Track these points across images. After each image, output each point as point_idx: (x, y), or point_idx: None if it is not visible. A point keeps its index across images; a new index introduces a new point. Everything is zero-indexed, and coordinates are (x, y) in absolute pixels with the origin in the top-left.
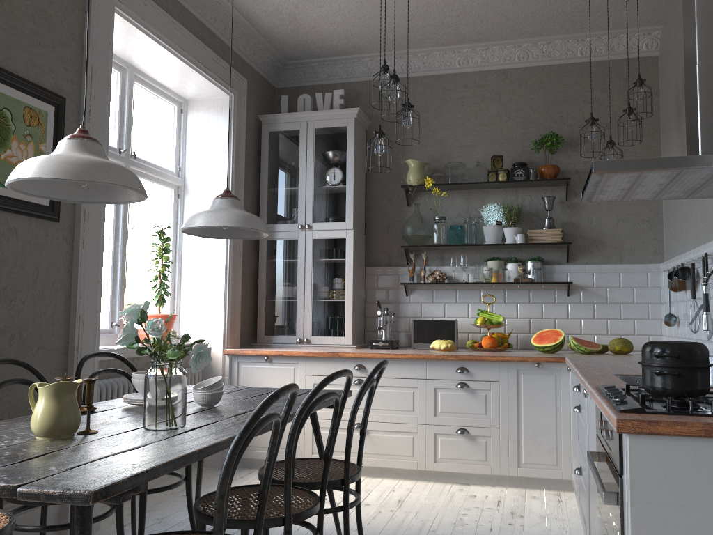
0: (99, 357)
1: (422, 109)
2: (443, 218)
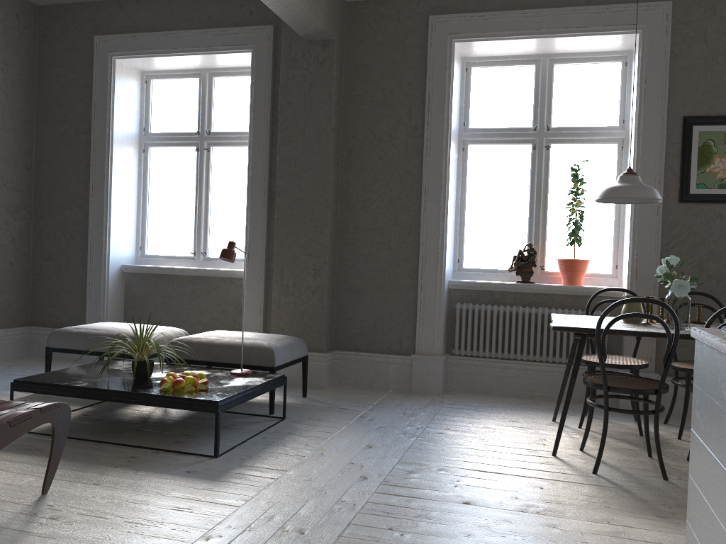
0: None
1: None
2: None
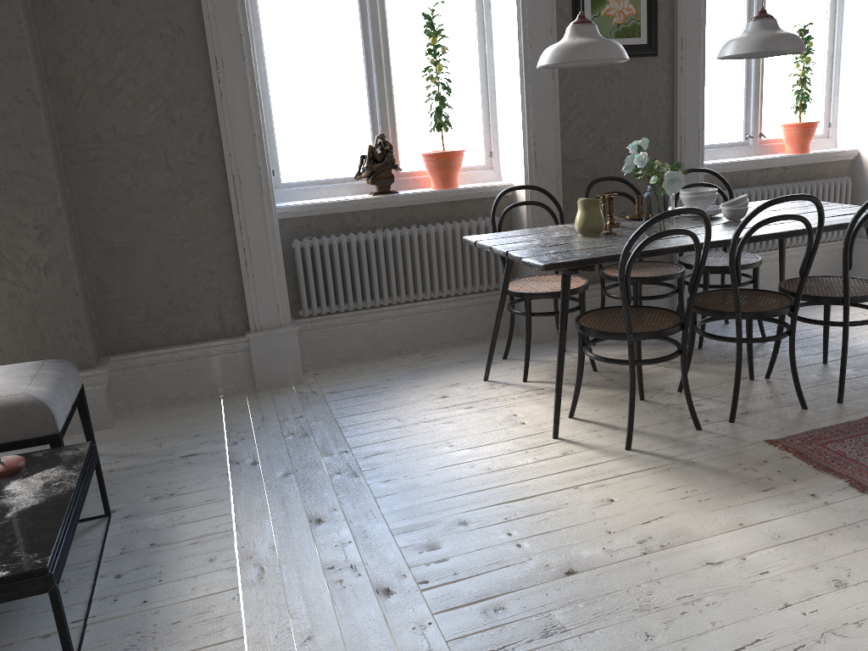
0: (719, 170)
1: None
2: None
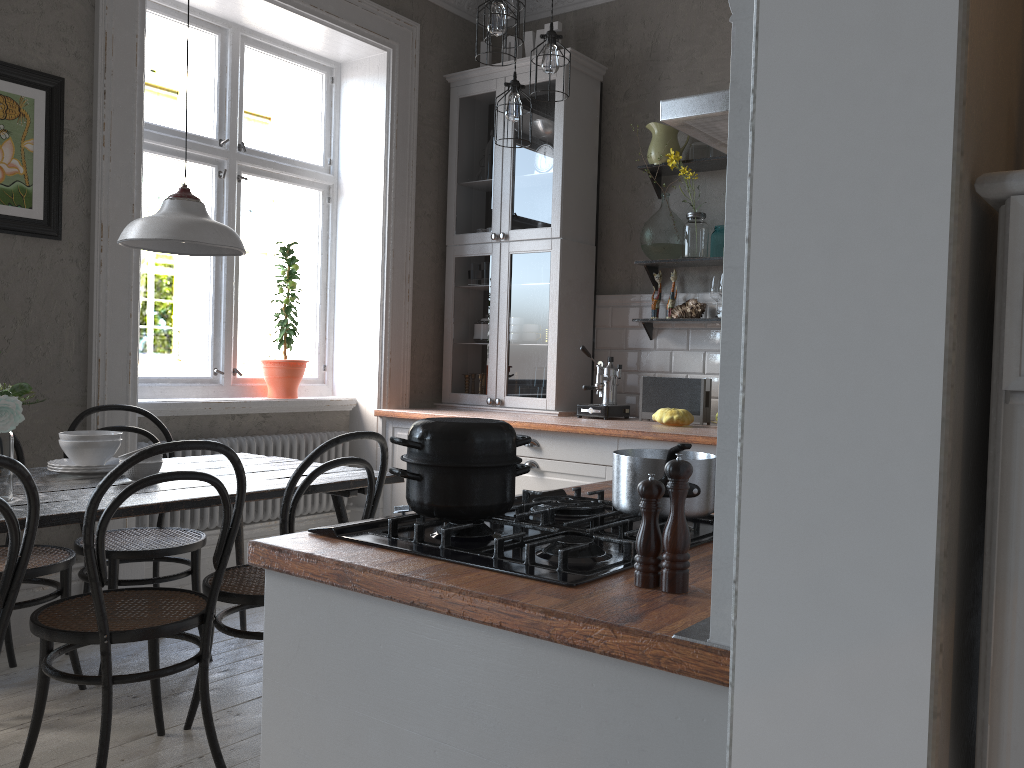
0: (168, 411)
1: (684, 38)
2: (698, 215)
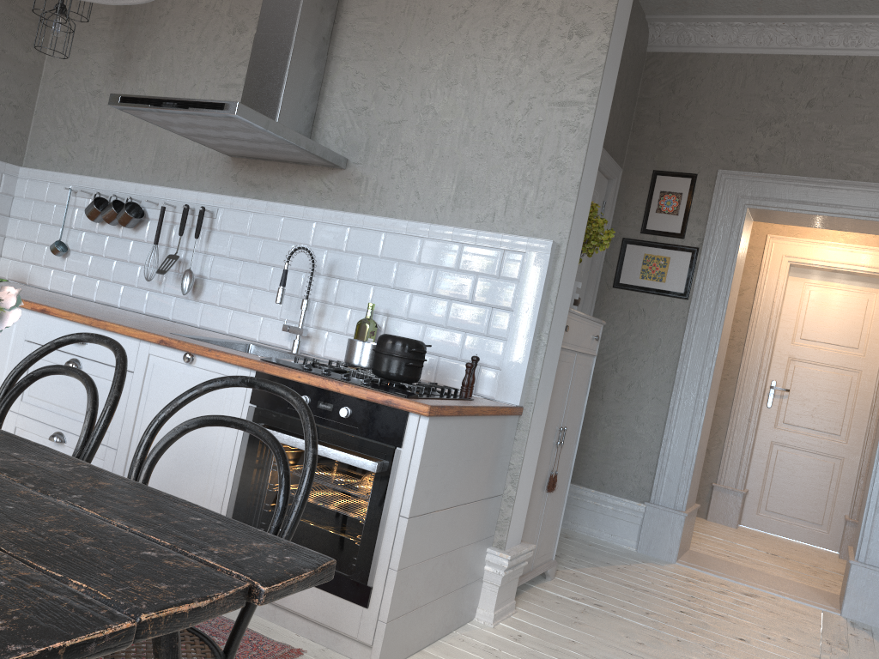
0: None
1: None
2: None
